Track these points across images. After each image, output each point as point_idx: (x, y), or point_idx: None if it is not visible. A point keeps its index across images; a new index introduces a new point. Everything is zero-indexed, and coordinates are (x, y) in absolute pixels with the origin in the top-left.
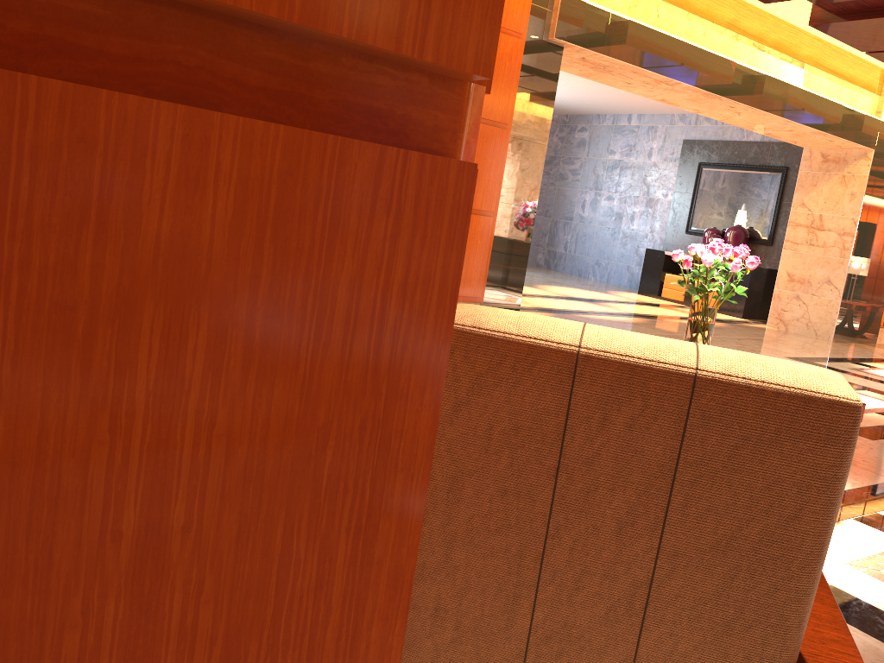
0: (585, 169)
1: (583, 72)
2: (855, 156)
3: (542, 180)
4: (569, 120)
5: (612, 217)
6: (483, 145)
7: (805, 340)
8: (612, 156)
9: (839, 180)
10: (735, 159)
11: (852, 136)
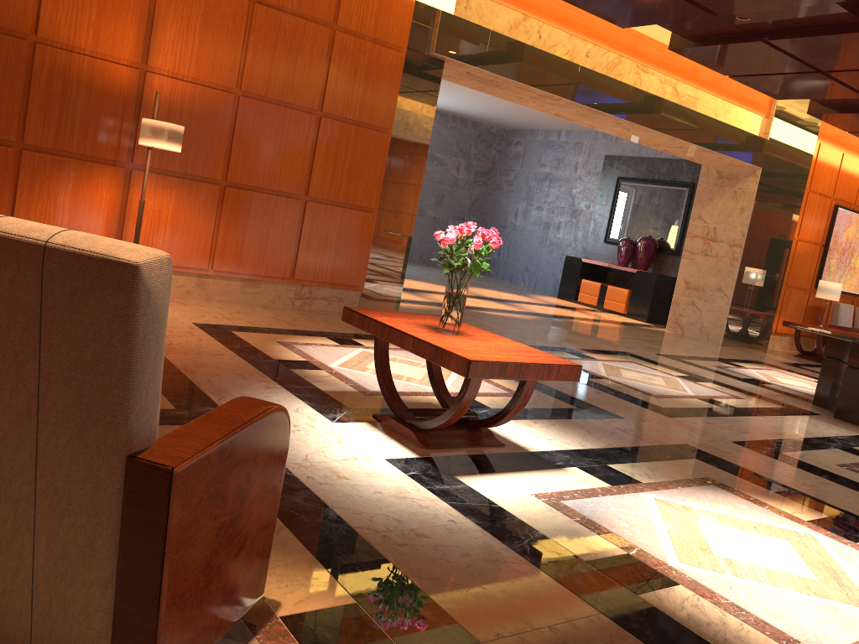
0: (519, 180)
1: (475, 86)
2: (746, 174)
3: (480, 190)
4: (506, 134)
5: (541, 226)
6: (363, 147)
7: (693, 342)
8: (543, 169)
9: (731, 196)
10: (649, 174)
11: (738, 155)
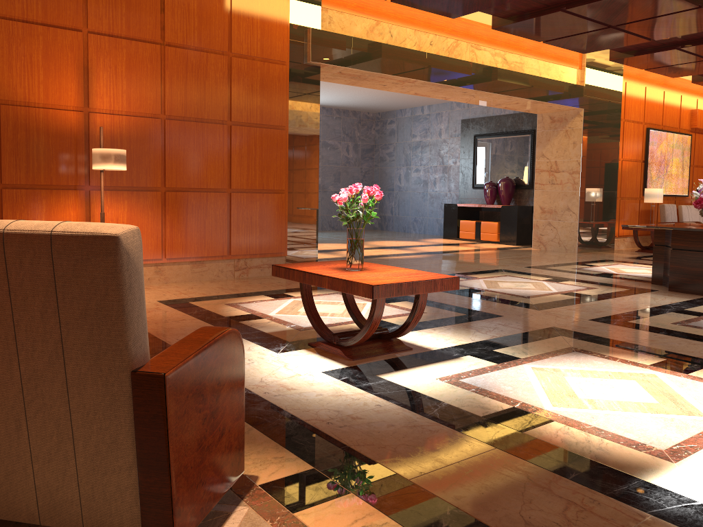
0: (397, 151)
1: (348, 82)
2: (572, 115)
3: (368, 164)
4: (381, 116)
5: (421, 184)
6: (267, 143)
7: (554, 254)
8: (414, 139)
9: (564, 134)
10: (498, 129)
11: (563, 101)
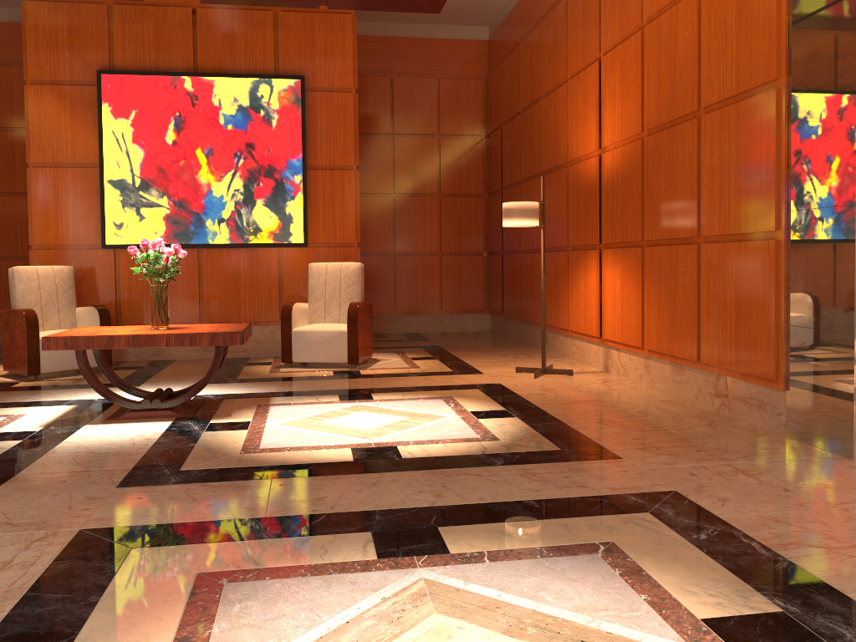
0: None
1: None
2: None
3: None
4: None
5: None
6: (746, 131)
7: None
8: None
9: None
10: None
11: None
